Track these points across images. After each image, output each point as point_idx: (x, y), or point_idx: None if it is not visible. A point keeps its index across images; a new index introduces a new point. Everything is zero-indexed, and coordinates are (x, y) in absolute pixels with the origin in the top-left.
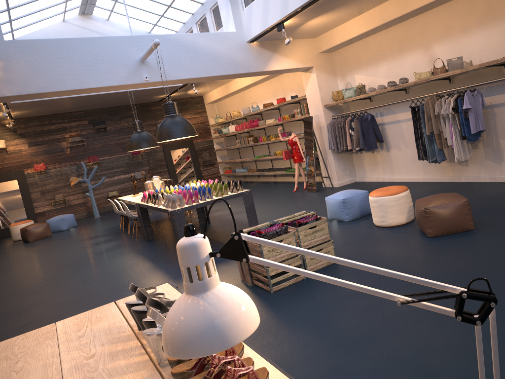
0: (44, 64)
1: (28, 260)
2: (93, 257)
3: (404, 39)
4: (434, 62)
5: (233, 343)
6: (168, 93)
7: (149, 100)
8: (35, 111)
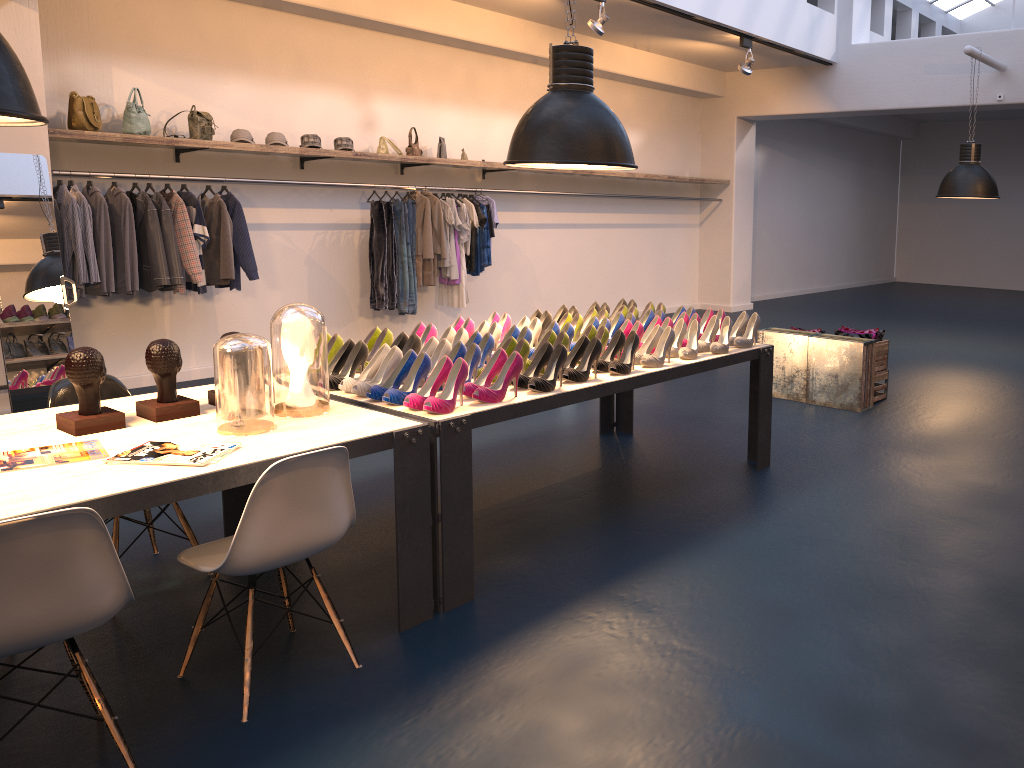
0: None
1: None
2: (657, 678)
3: (313, 56)
4: (410, 132)
5: None
6: None
7: None
8: None
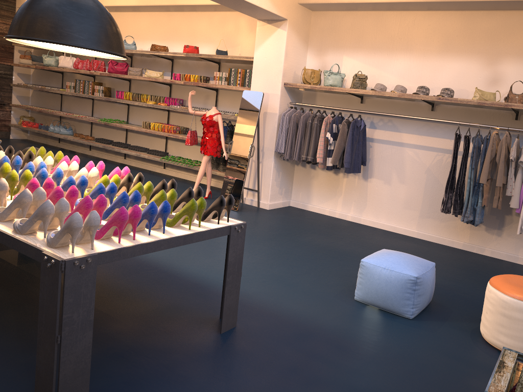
0: None
1: None
2: None
3: (456, 36)
4: (512, 84)
5: None
6: None
7: None
8: None
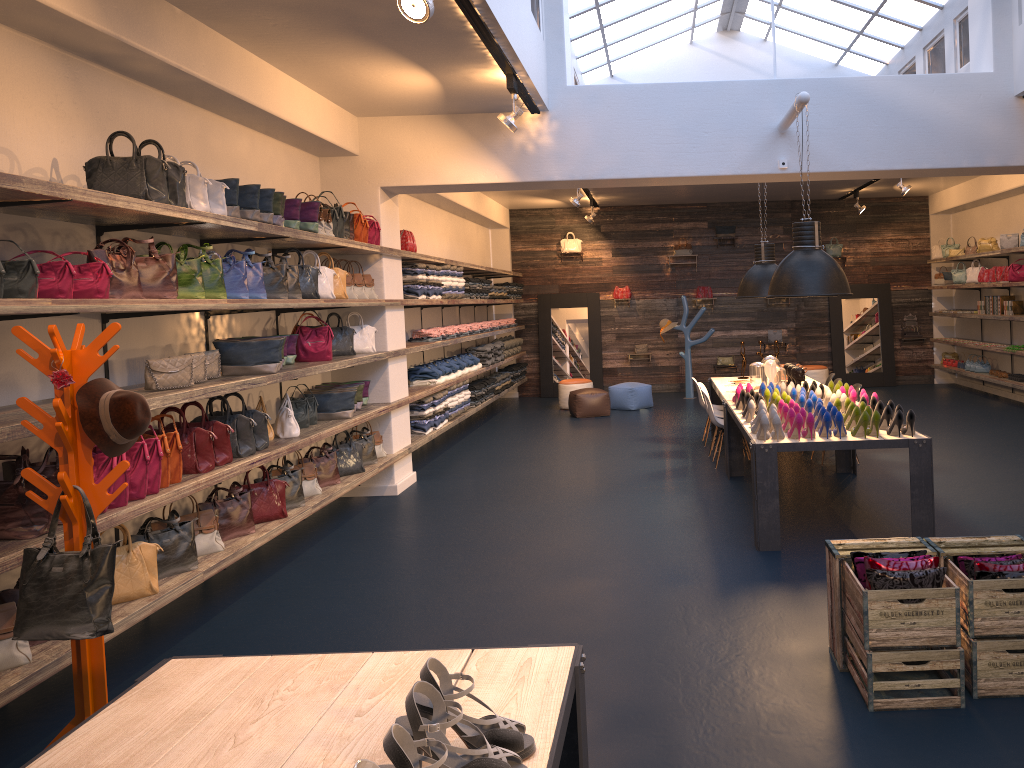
0: (616, 130)
1: (554, 452)
2: (635, 482)
3: None
4: None
5: None
6: (854, 186)
7: (819, 196)
8: (628, 197)
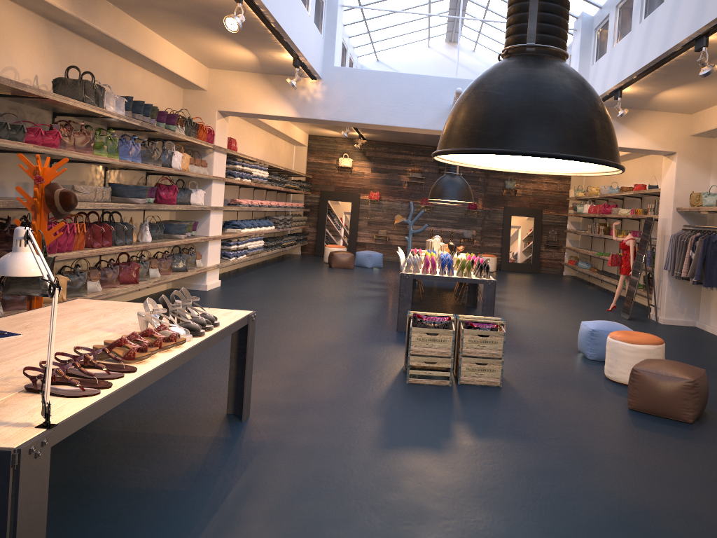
0: (360, 95)
1: (309, 281)
2: (348, 299)
3: None
4: None
5: (7, 275)
6: None
7: None
8: (383, 136)
